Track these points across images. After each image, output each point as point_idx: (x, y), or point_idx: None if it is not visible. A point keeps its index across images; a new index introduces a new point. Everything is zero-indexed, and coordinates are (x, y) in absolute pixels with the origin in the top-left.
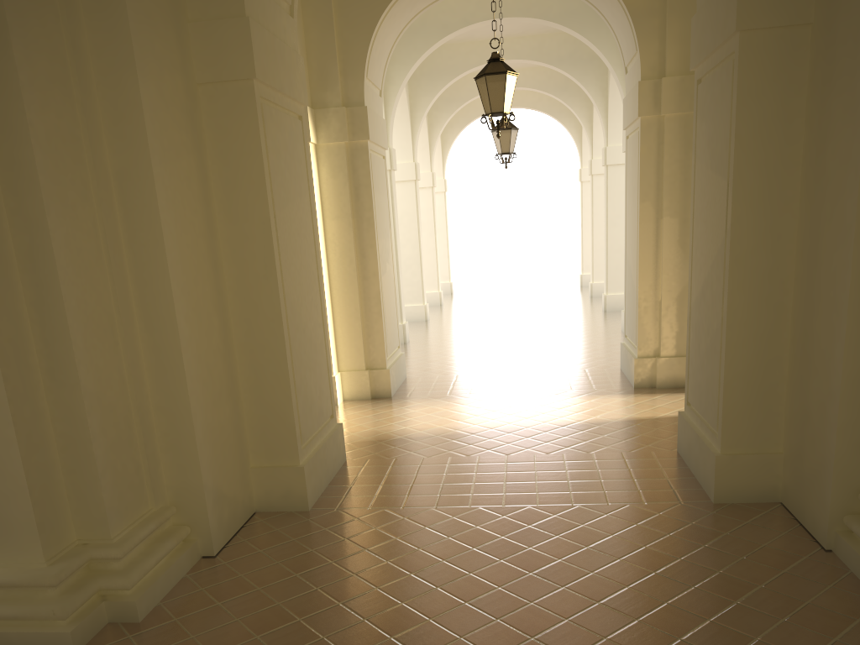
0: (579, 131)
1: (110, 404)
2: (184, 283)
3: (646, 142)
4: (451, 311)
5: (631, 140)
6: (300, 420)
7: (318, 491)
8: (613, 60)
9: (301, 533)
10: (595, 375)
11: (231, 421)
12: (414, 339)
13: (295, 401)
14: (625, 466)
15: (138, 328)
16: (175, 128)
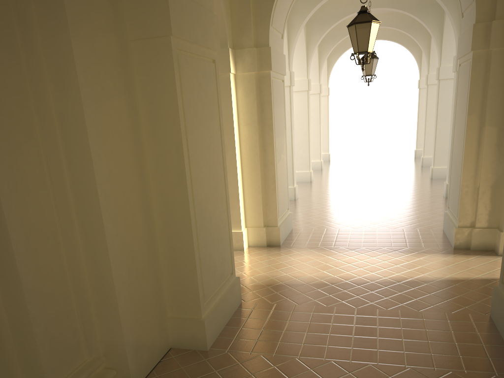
0: (420, 54)
1: (50, 291)
2: (112, 195)
3: (476, 70)
4: (327, 174)
5: (463, 67)
6: (203, 285)
7: (216, 333)
8: (450, 6)
9: (198, 374)
10: (424, 235)
11: (152, 288)
12: (301, 196)
13: (199, 273)
14: (448, 328)
15: (77, 229)
16: (108, 77)
